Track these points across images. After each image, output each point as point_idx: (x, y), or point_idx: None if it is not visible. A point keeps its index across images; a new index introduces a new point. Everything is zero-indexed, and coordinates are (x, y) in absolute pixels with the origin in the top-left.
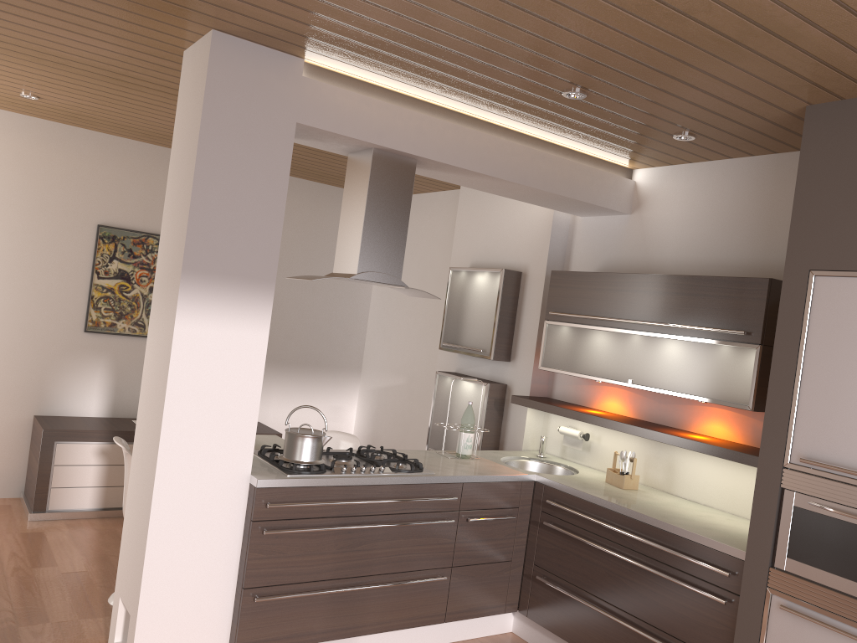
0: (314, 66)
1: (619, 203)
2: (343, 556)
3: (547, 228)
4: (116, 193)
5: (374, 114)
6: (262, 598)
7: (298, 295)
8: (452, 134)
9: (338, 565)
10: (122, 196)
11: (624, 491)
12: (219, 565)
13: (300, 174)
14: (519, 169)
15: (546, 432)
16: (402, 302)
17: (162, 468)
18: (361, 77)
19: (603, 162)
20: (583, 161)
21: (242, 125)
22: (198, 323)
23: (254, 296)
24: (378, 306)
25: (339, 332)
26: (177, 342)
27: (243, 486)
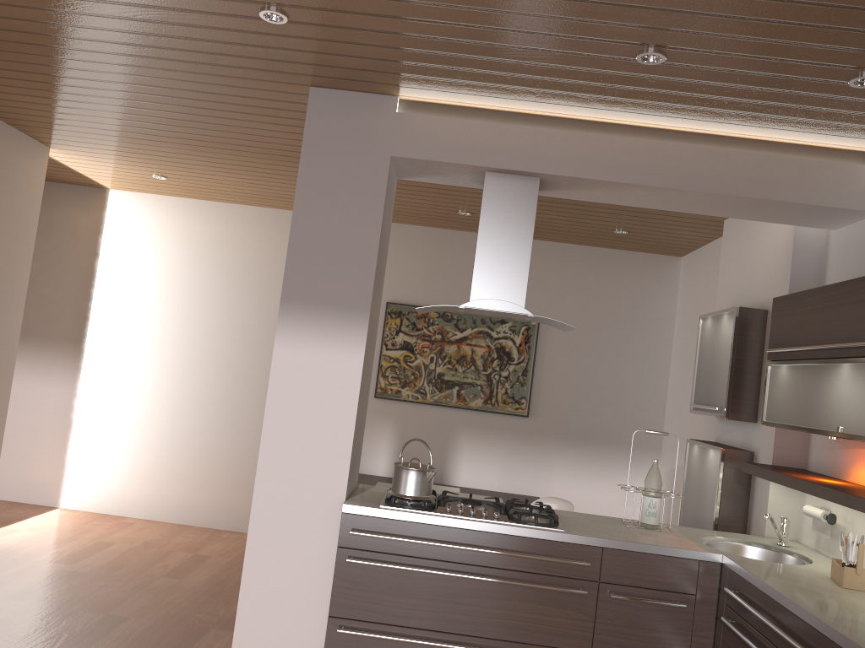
0: (412, 101)
1: (857, 198)
2: (441, 606)
3: (789, 251)
4: (402, 274)
5: (476, 136)
6: (344, 629)
7: (581, 365)
8: (576, 144)
9: (435, 615)
10: (407, 275)
11: (841, 589)
12: (313, 588)
13: (573, 239)
14: (676, 172)
15: (801, 516)
16: (691, 369)
17: (260, 482)
18: (459, 102)
19: (825, 150)
20: (788, 152)
21: (337, 165)
22: (295, 348)
23: (348, 323)
24: (674, 377)
25: (631, 406)
26: (275, 365)
27: (338, 511)
